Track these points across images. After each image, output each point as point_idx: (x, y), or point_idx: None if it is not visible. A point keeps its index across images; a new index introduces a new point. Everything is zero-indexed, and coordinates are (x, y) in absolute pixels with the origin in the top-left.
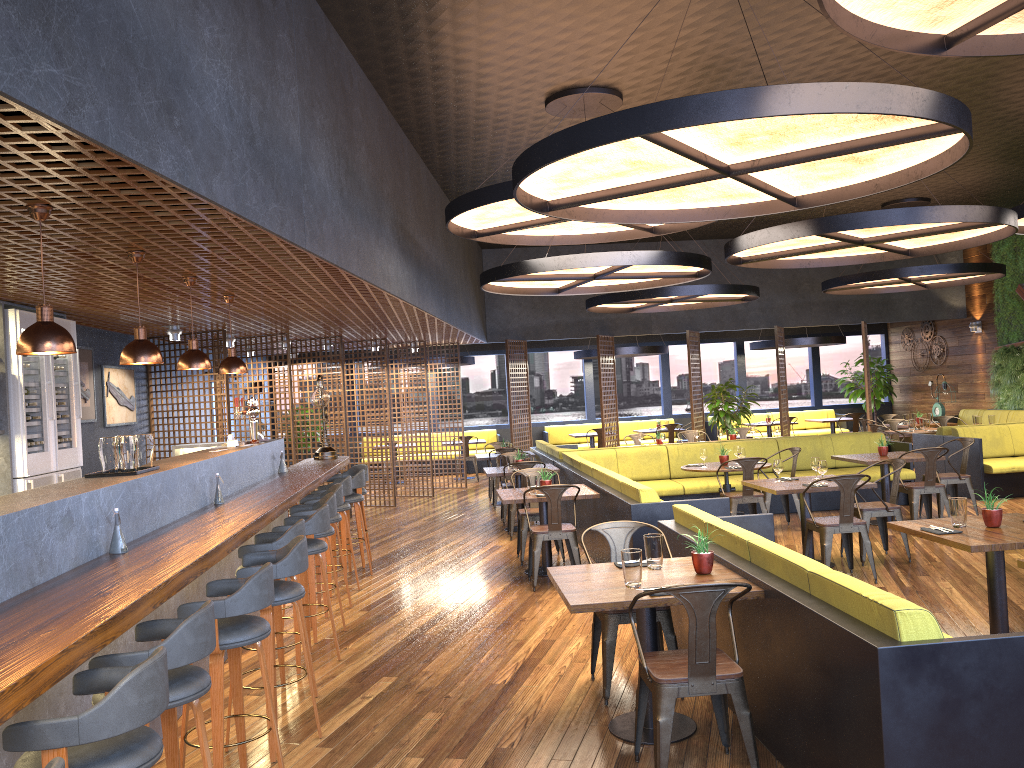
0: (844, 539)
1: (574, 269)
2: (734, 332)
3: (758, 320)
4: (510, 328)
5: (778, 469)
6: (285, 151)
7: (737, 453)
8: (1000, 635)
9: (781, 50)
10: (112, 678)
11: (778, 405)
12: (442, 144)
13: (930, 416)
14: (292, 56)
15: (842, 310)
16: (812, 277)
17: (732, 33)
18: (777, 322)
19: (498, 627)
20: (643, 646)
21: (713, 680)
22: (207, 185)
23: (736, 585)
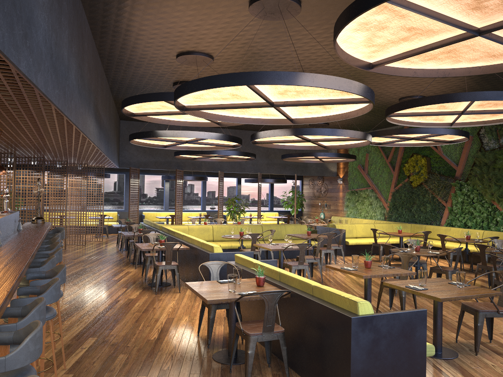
0: (298, 272)
1: (178, 137)
2: (237, 173)
3: (250, 169)
4: (132, 161)
5: (270, 239)
6: (62, 63)
7: (248, 231)
8: (394, 312)
9: (288, 52)
10: (2, 337)
11: (253, 209)
12: (118, 67)
13: (321, 218)
14: (67, 14)
15: (287, 168)
16: (275, 152)
17: (270, 41)
18: (259, 171)
19: (143, 312)
20: (232, 319)
21: (272, 333)
22: (36, 78)
23: (286, 291)
